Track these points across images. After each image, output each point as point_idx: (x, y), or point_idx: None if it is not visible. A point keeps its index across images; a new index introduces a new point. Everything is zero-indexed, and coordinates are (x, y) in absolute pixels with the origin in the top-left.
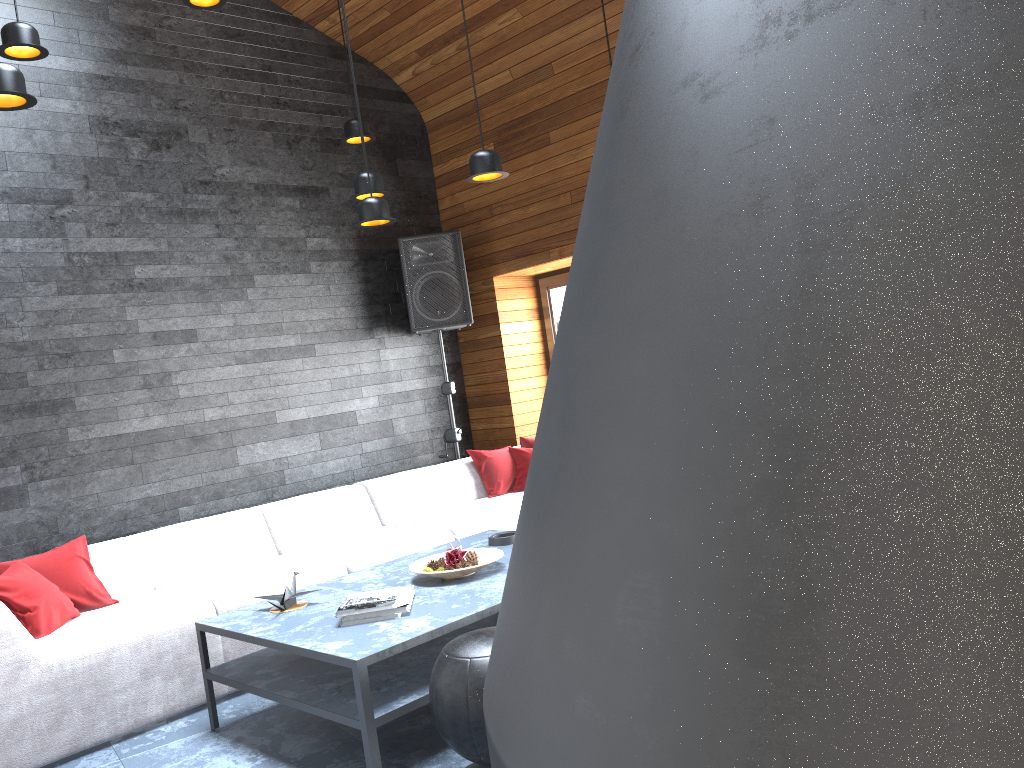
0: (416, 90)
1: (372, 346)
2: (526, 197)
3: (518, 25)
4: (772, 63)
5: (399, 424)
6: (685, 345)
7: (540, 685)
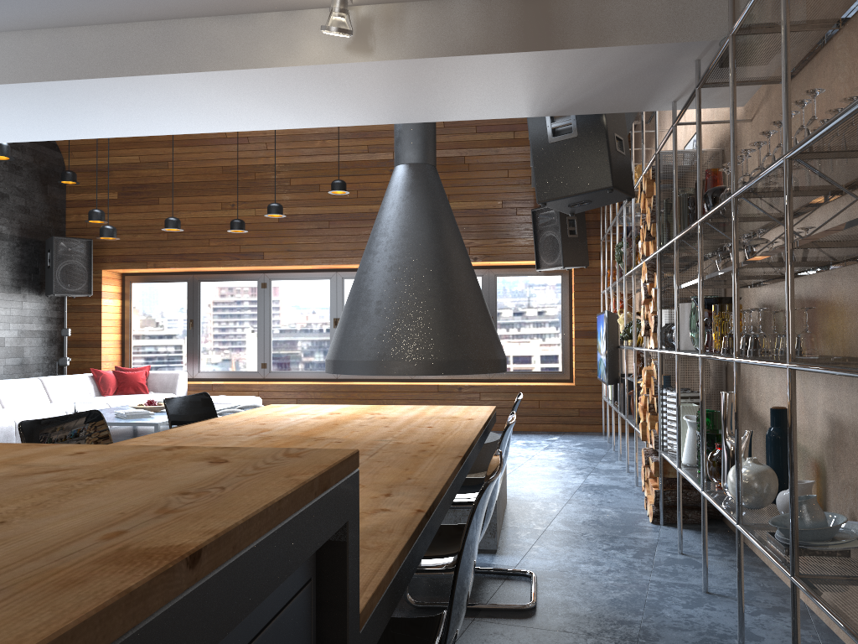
0: (67, 146)
1: (19, 298)
2: (136, 229)
3: (154, 137)
4: (397, 283)
5: (27, 350)
6: (386, 310)
7: (362, 349)
